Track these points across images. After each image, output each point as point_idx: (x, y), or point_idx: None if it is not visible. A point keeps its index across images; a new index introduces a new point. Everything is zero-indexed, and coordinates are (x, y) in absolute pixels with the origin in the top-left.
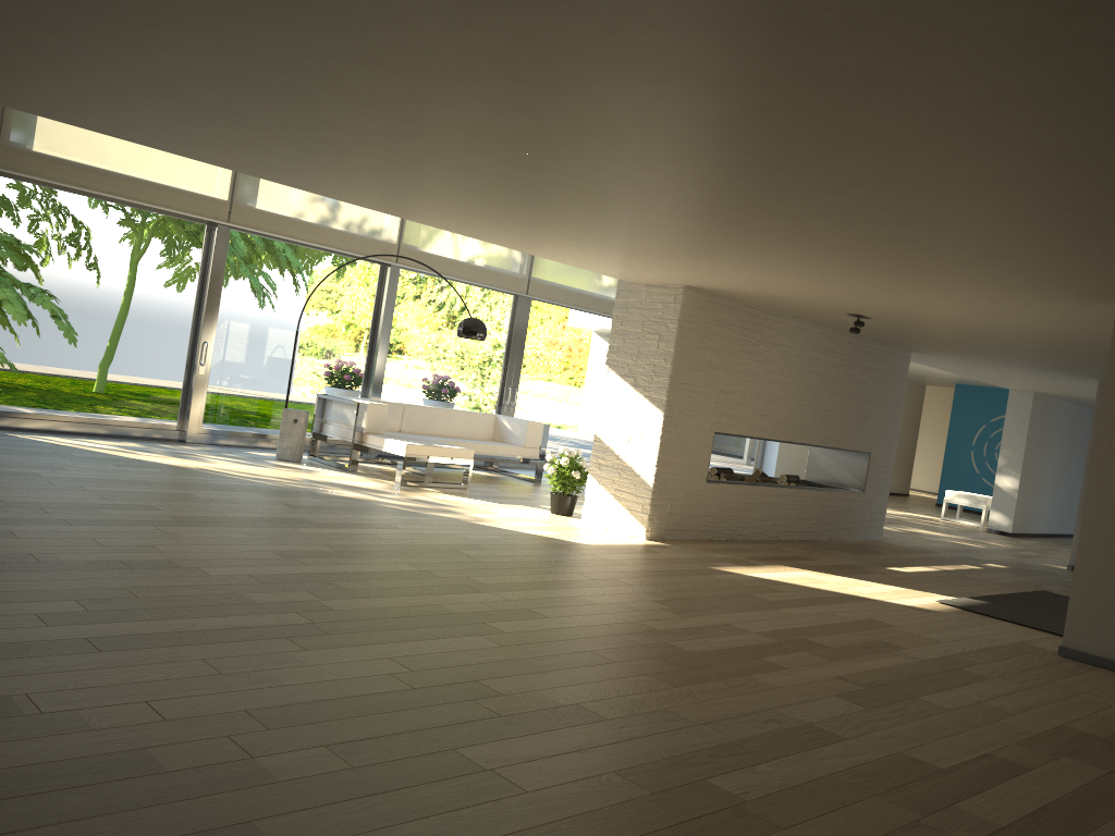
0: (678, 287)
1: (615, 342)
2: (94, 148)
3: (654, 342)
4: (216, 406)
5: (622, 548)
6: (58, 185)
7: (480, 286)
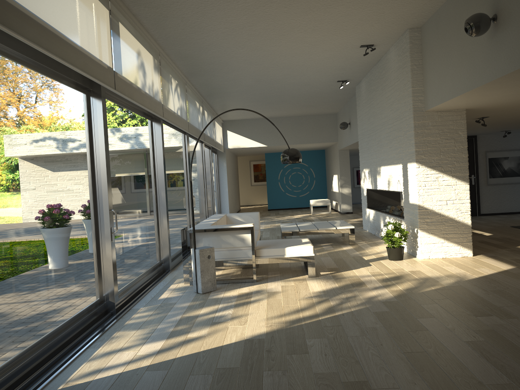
0: (461, 110)
1: (421, 148)
2: (47, 2)
3: (452, 144)
4: (117, 268)
5: (515, 263)
6: (0, 49)
7: (178, 130)
